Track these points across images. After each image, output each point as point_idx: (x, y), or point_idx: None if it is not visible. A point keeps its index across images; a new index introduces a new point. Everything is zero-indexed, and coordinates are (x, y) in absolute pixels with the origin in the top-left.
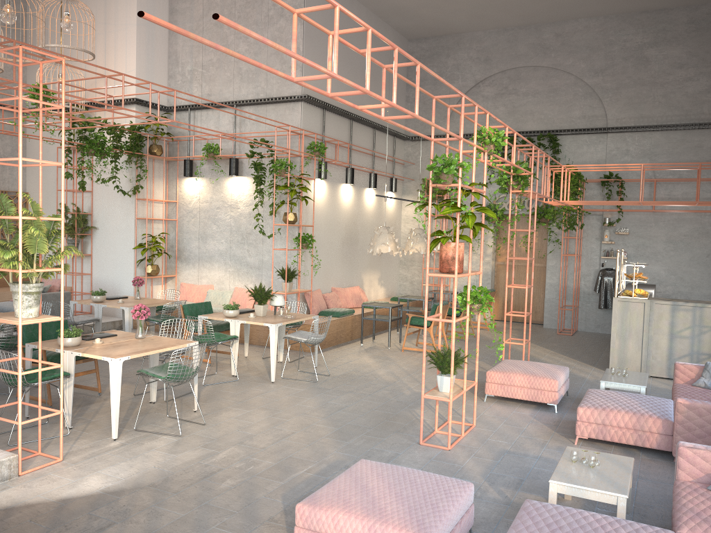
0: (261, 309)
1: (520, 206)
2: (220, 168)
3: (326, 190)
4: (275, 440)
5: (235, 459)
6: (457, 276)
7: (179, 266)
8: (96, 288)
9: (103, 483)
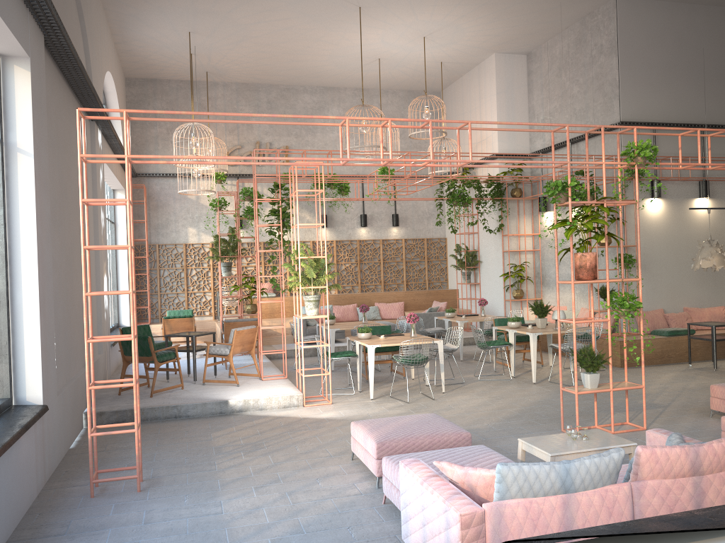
0: (538, 321)
1: None
2: None
3: (666, 208)
4: (461, 413)
5: None
6: (574, 282)
7: (543, 290)
8: None
9: (332, 415)
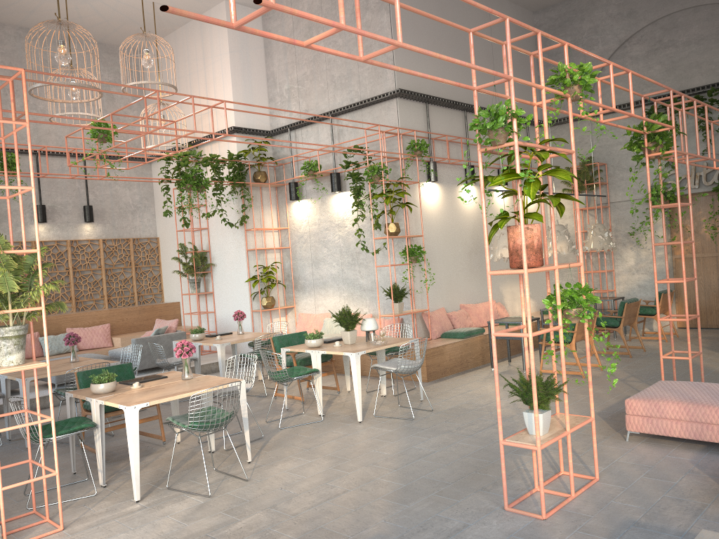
0: (348, 335)
1: (663, 174)
2: (324, 186)
3: (440, 194)
4: (317, 502)
5: (251, 530)
6: (528, 271)
7: (296, 296)
8: (219, 326)
9: None
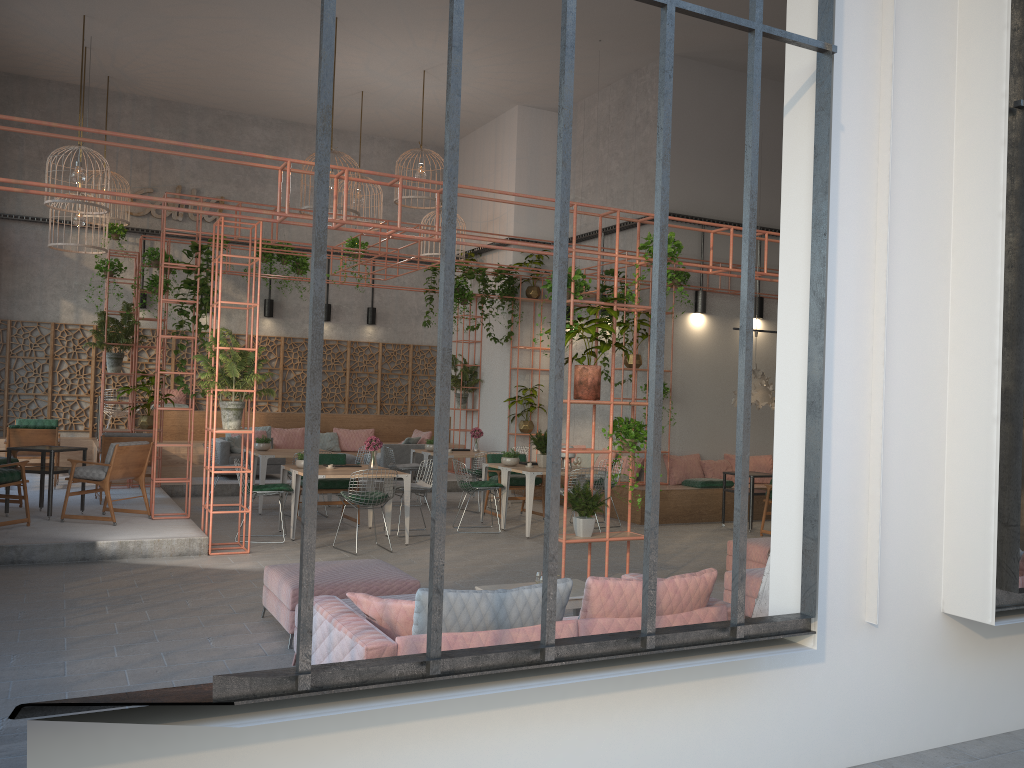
0: (541, 459)
1: None
2: None
3: (711, 327)
4: (424, 568)
5: None
6: (571, 401)
7: None
8: (480, 446)
9: (247, 566)
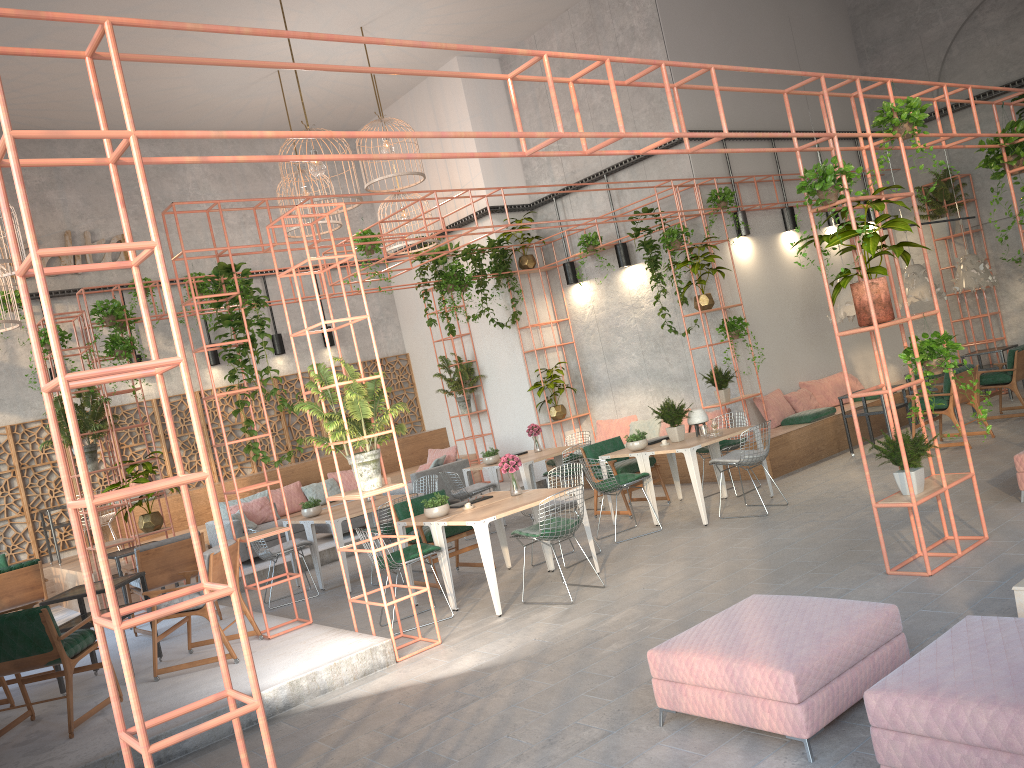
0: (675, 432)
1: None
2: (607, 261)
3: (755, 249)
4: (686, 593)
5: (629, 620)
6: (879, 326)
7: (590, 400)
8: (500, 449)
9: (476, 661)
